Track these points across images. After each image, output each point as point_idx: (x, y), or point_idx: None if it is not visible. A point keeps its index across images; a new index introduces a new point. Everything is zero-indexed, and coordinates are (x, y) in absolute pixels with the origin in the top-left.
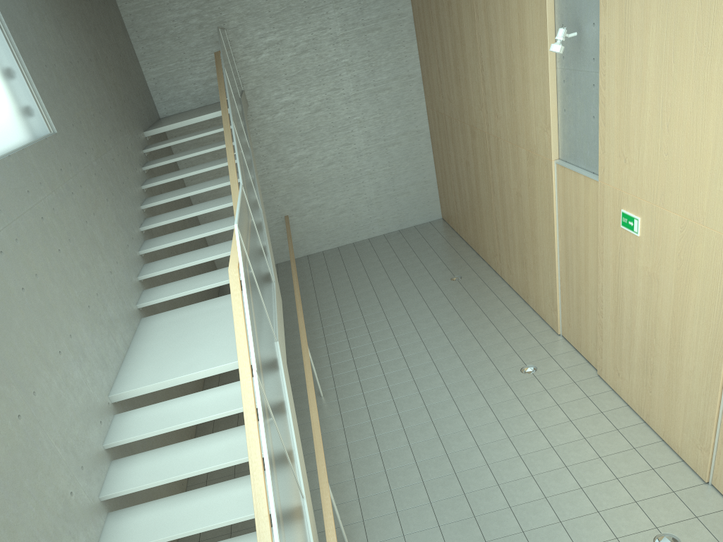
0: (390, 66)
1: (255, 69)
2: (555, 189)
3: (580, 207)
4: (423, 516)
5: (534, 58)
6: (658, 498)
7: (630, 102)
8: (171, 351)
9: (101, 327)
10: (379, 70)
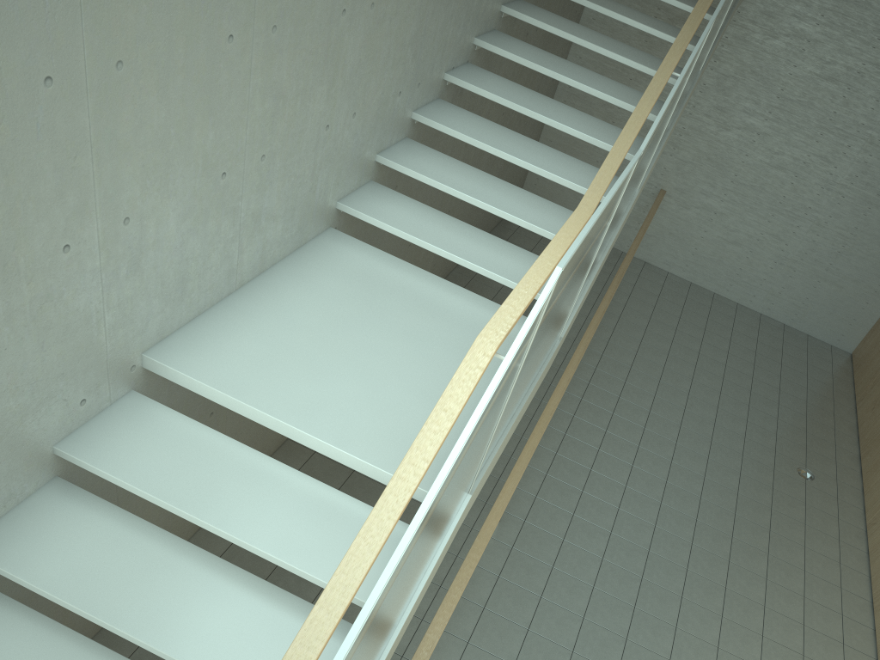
0: None
1: None
2: None
3: None
4: None
5: None
6: None
7: None
8: (311, 342)
9: (224, 222)
10: None
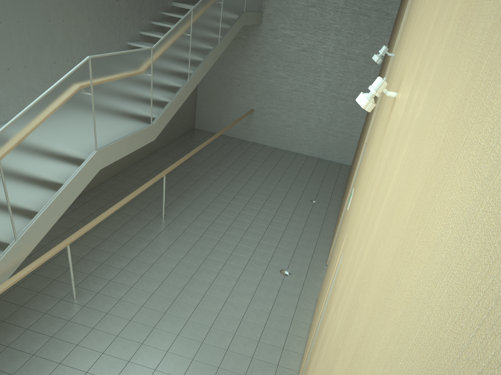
0: (364, 46)
1: (276, 2)
2: (359, 164)
3: None
4: (129, 310)
5: (387, 66)
6: None
7: (378, 113)
8: None
9: (13, 87)
10: (355, 45)
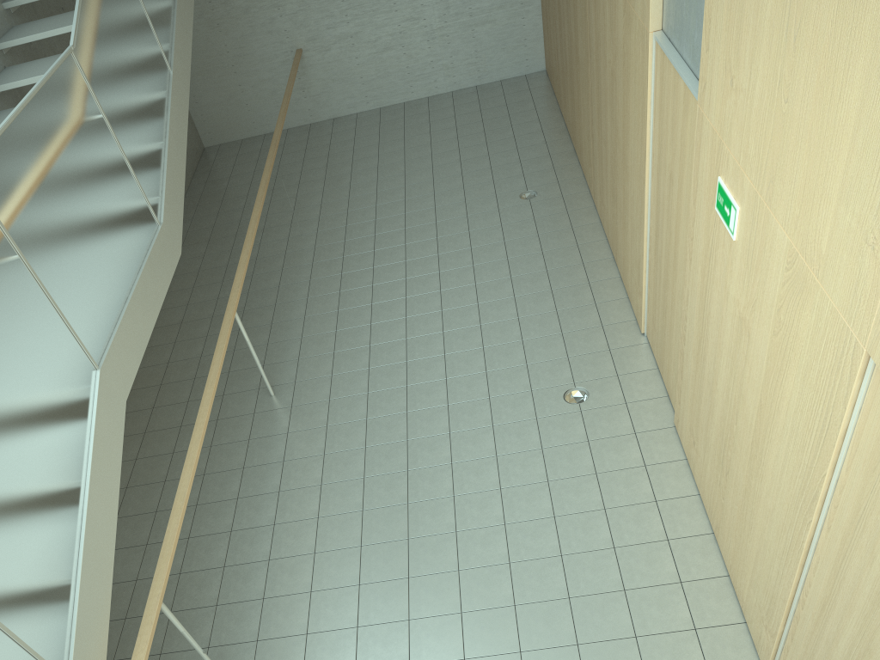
0: None
1: None
2: (651, 88)
3: (677, 138)
4: (339, 650)
5: None
6: None
7: None
8: None
9: None
10: None
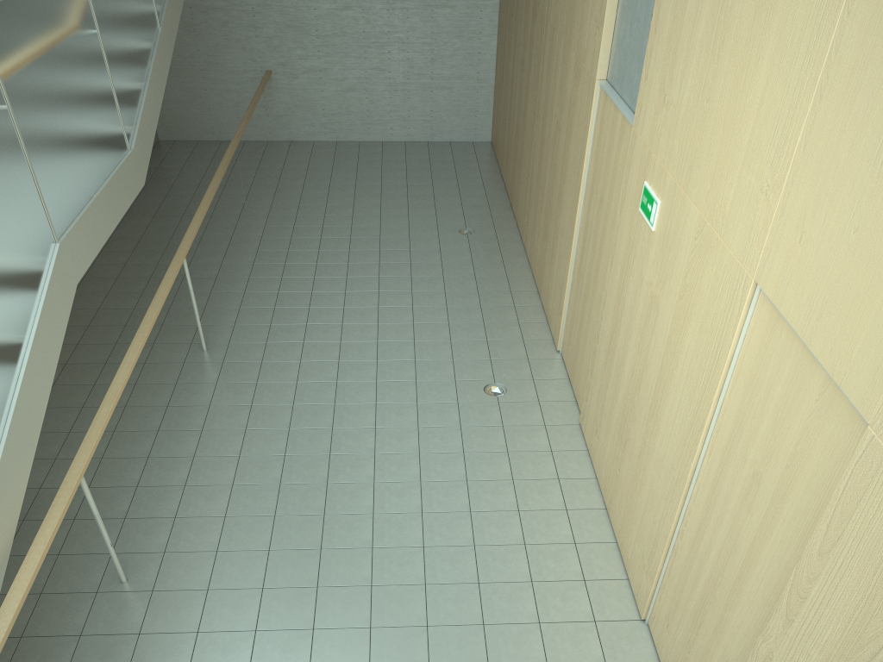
0: None
1: None
2: (592, 128)
3: (610, 165)
4: (249, 567)
5: None
6: (570, 626)
7: None
8: None
9: None
10: None
